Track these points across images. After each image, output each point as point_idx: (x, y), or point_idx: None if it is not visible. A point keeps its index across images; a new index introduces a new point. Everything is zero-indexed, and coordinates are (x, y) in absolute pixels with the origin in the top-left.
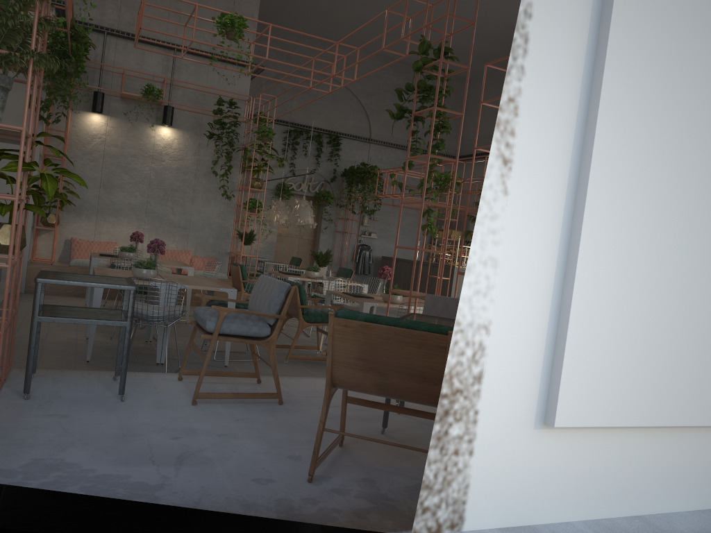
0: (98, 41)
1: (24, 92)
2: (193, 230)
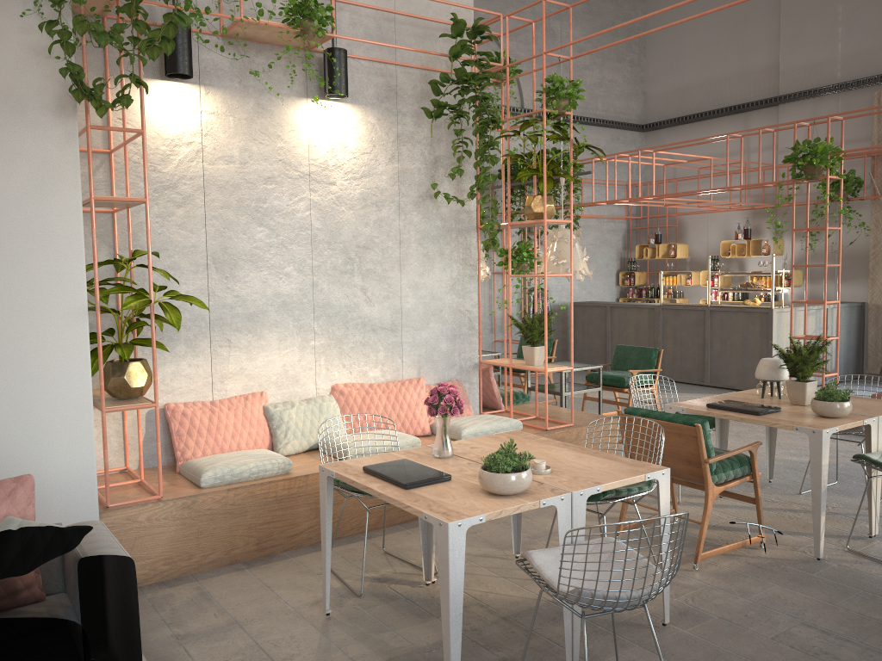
0: None
1: (10, 22)
2: (409, 331)
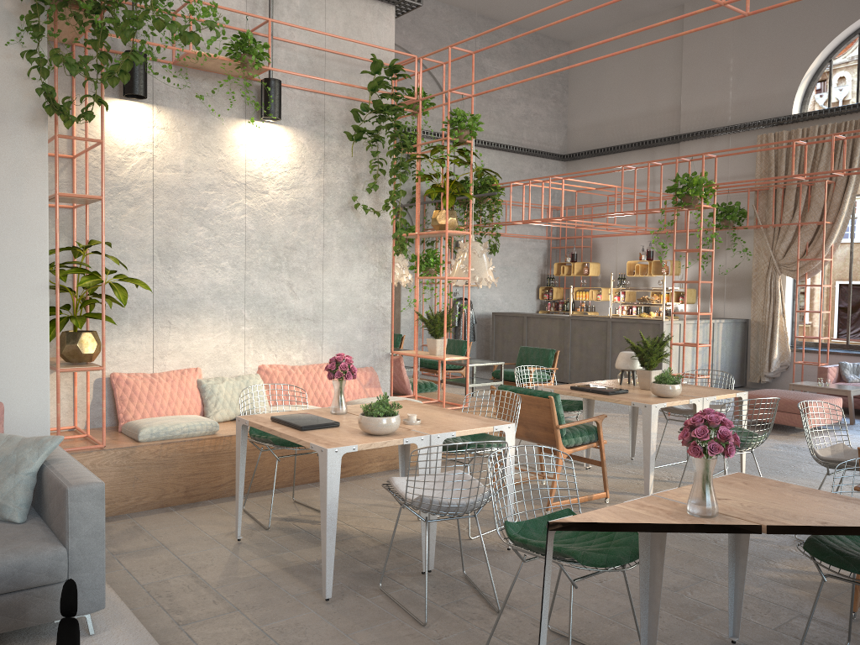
0: None
1: None
2: (329, 322)
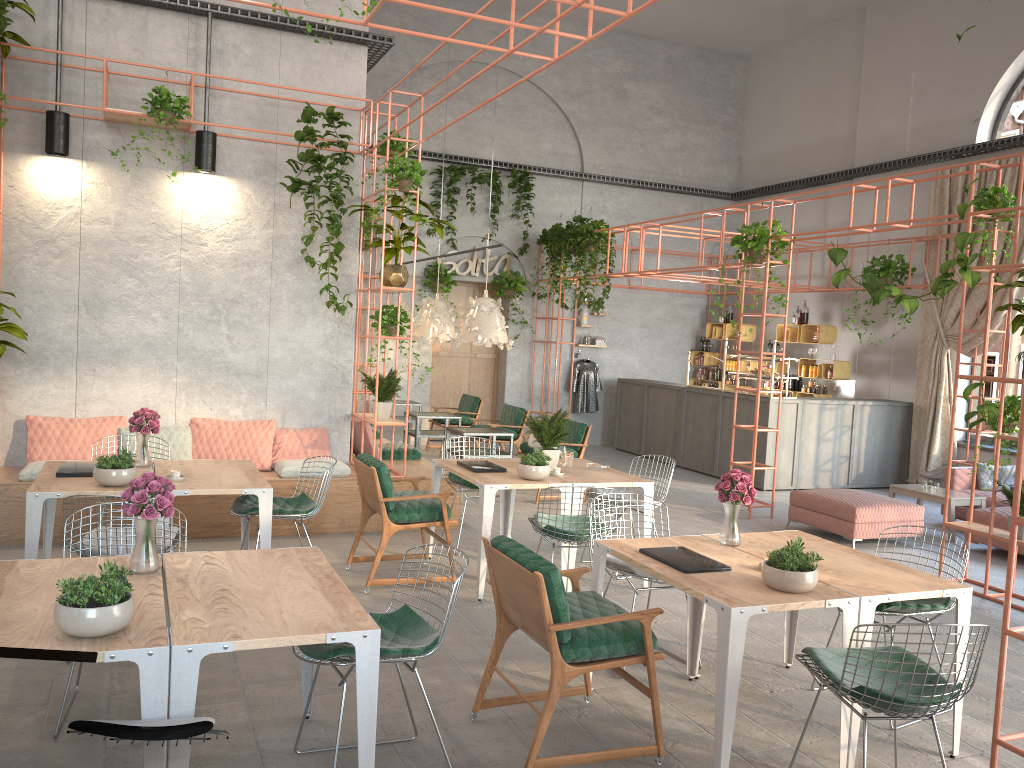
0: (49, 6)
1: None
2: (275, 378)
